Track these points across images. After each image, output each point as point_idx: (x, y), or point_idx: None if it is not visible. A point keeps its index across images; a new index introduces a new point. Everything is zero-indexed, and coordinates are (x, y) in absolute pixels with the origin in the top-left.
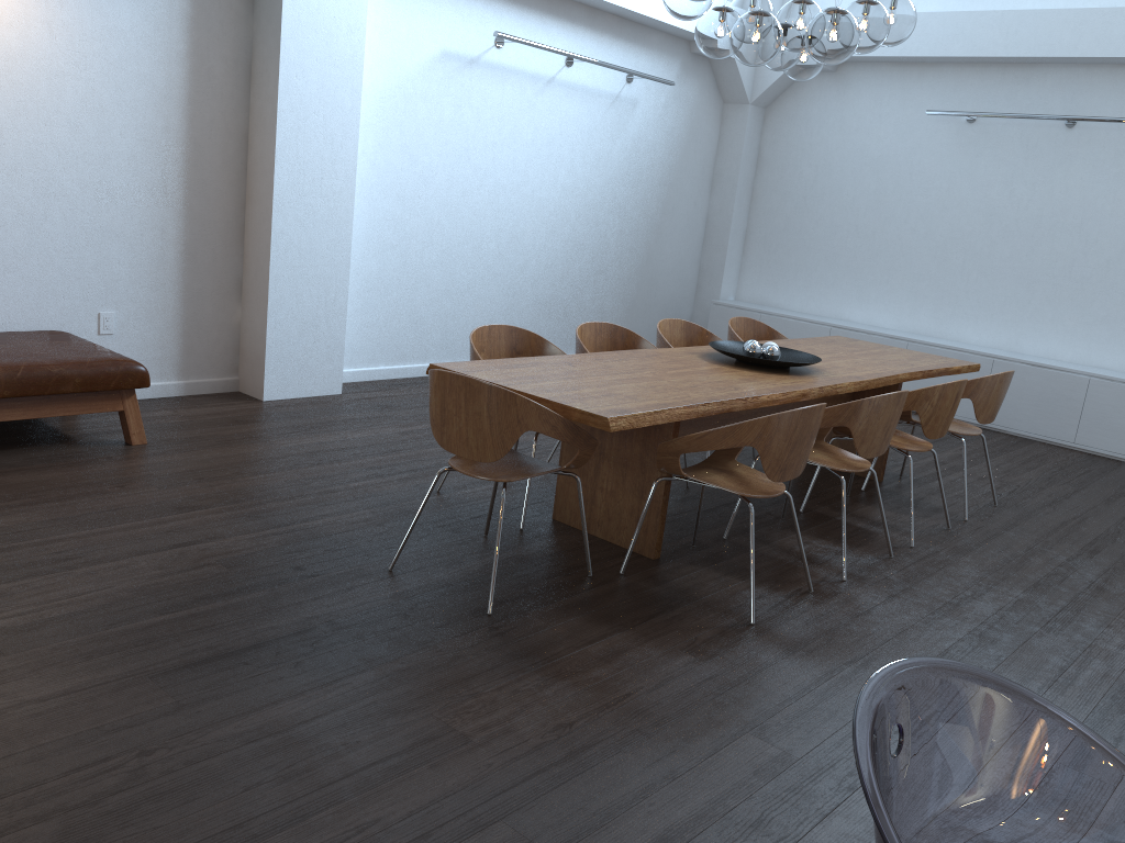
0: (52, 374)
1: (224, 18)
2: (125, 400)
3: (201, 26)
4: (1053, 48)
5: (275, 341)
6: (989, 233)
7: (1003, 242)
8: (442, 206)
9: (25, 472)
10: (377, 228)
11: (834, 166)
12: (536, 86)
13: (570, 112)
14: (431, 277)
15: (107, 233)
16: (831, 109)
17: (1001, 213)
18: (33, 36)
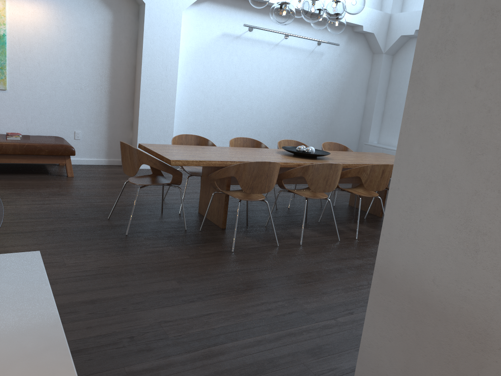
0: (37, 147)
1: (126, 22)
2: (66, 159)
3: (117, 26)
4: None
5: None
6: None
7: None
8: (223, 96)
9: (21, 180)
10: (192, 104)
11: None
12: (269, 47)
13: (287, 58)
14: (218, 125)
15: (78, 102)
16: None
17: None
18: (52, 31)
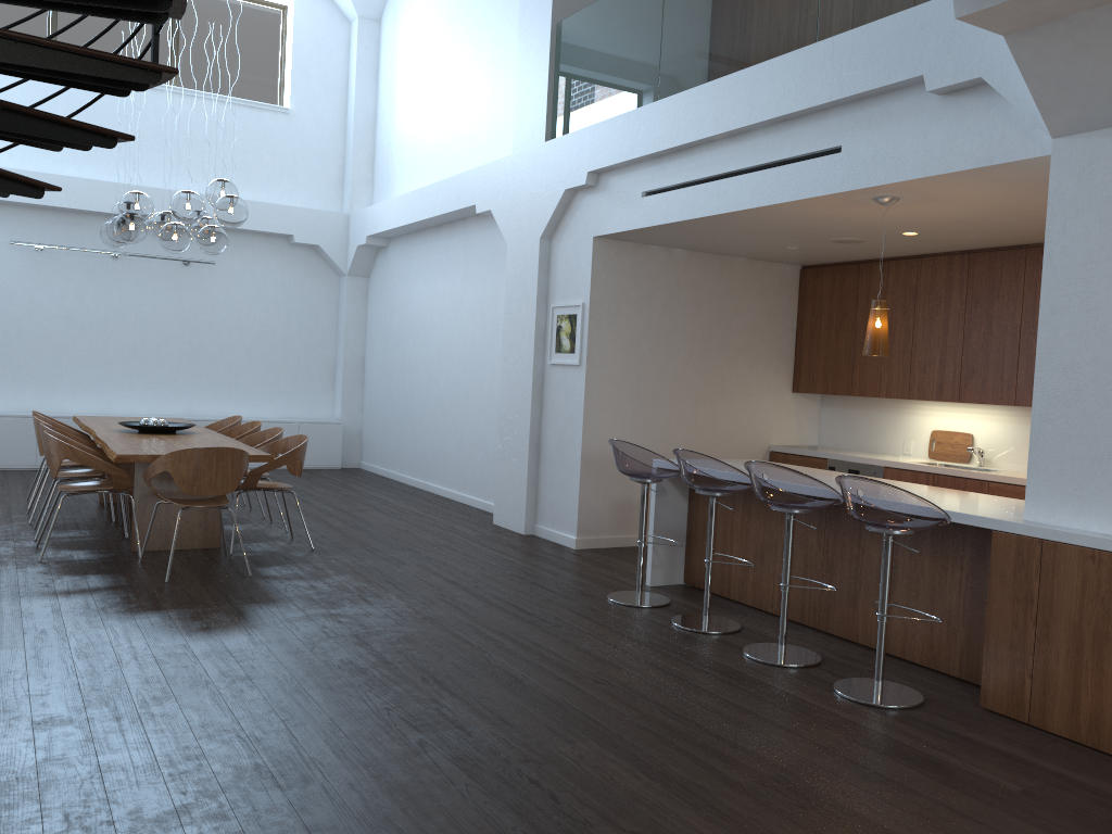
0: None
1: None
2: None
3: None
4: (103, 206)
5: None
6: (71, 331)
7: (83, 337)
8: None
9: None
10: None
11: None
12: None
13: None
14: None
15: None
16: None
17: (77, 317)
18: None
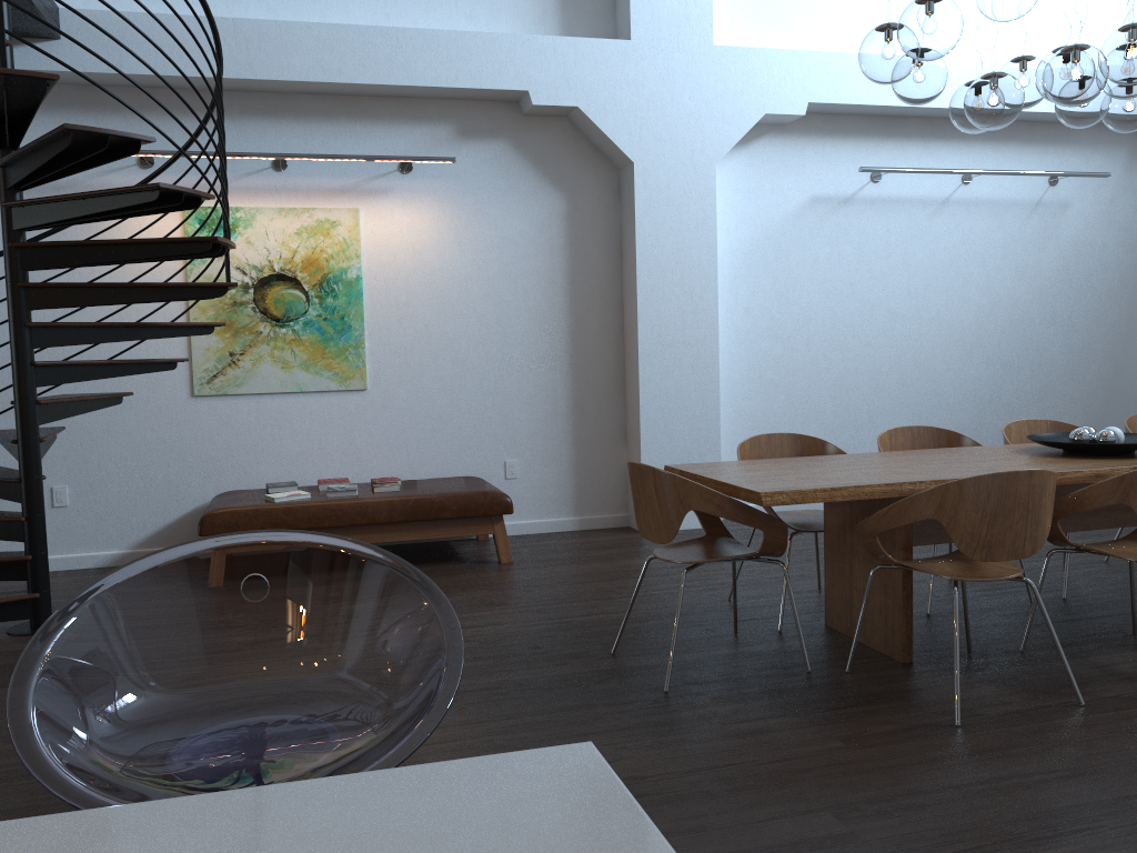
0: (434, 503)
1: (595, 211)
2: (495, 524)
3: (576, 221)
4: None
5: None
6: None
7: None
8: (827, 342)
9: None
10: (756, 369)
11: None
12: (927, 209)
13: (975, 228)
14: (822, 411)
15: (508, 396)
16: None
17: None
18: (448, 254)
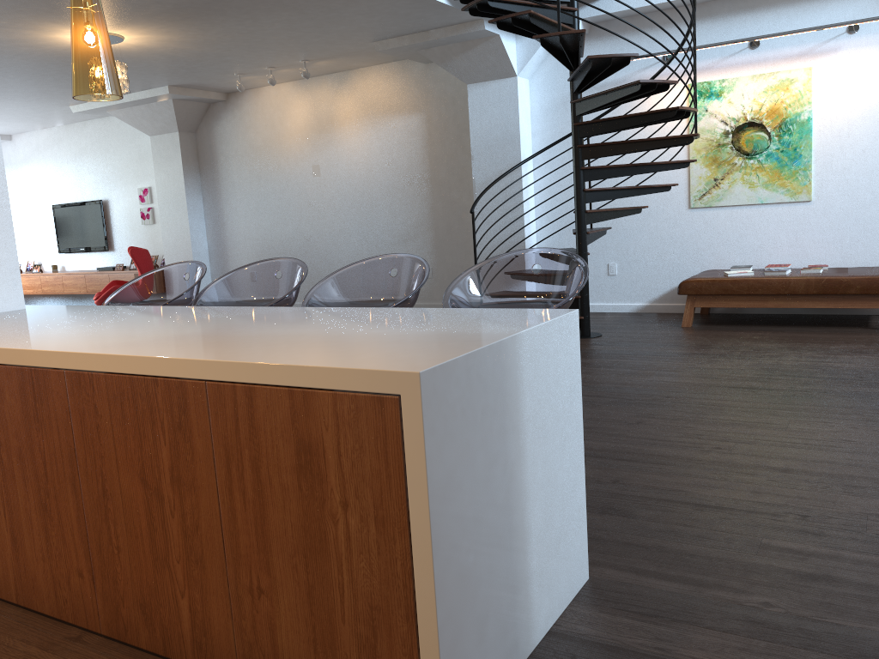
0: (841, 282)
1: None
2: None
3: None
4: None
5: None
6: None
7: None
8: None
9: (812, 333)
10: None
11: None
12: None
13: None
14: None
15: None
16: None
17: None
18: None
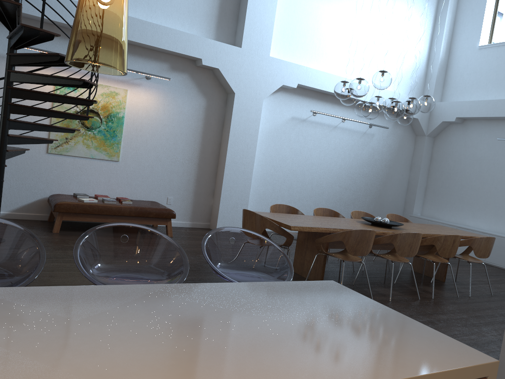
0: (147, 211)
1: (216, 107)
2: (168, 222)
3: (209, 110)
4: None
5: (221, 211)
6: None
7: None
8: (289, 170)
9: None
10: (263, 176)
11: (462, 160)
12: (329, 128)
13: (344, 138)
14: (283, 195)
15: (173, 172)
16: (460, 138)
17: None
18: (159, 114)
